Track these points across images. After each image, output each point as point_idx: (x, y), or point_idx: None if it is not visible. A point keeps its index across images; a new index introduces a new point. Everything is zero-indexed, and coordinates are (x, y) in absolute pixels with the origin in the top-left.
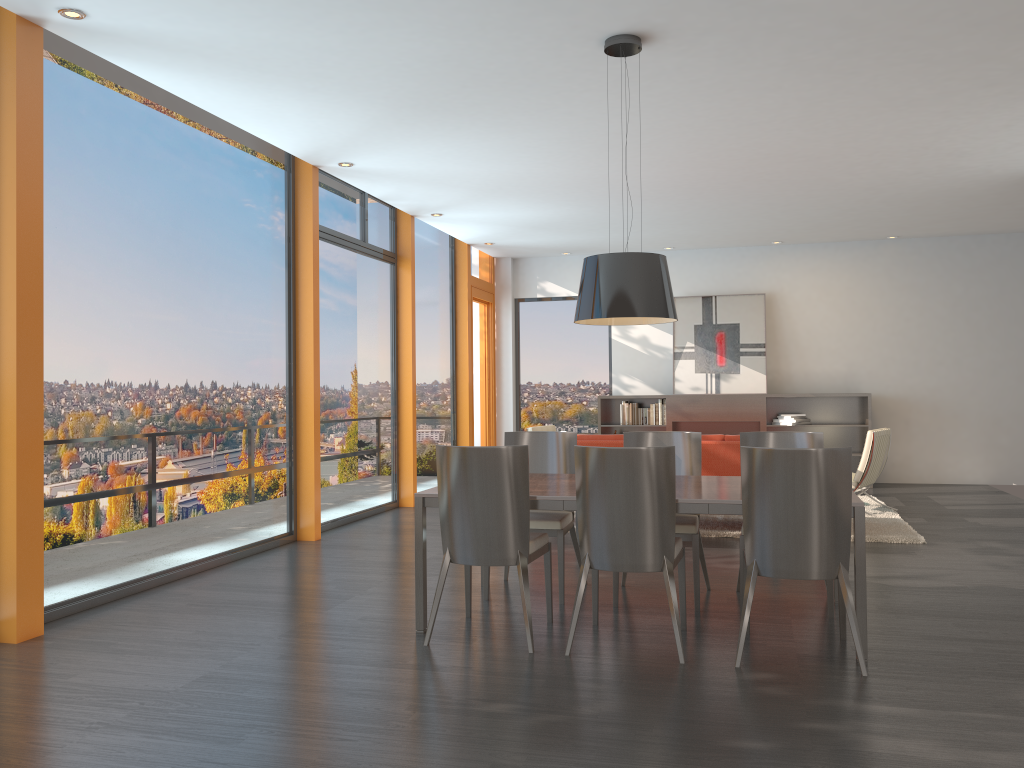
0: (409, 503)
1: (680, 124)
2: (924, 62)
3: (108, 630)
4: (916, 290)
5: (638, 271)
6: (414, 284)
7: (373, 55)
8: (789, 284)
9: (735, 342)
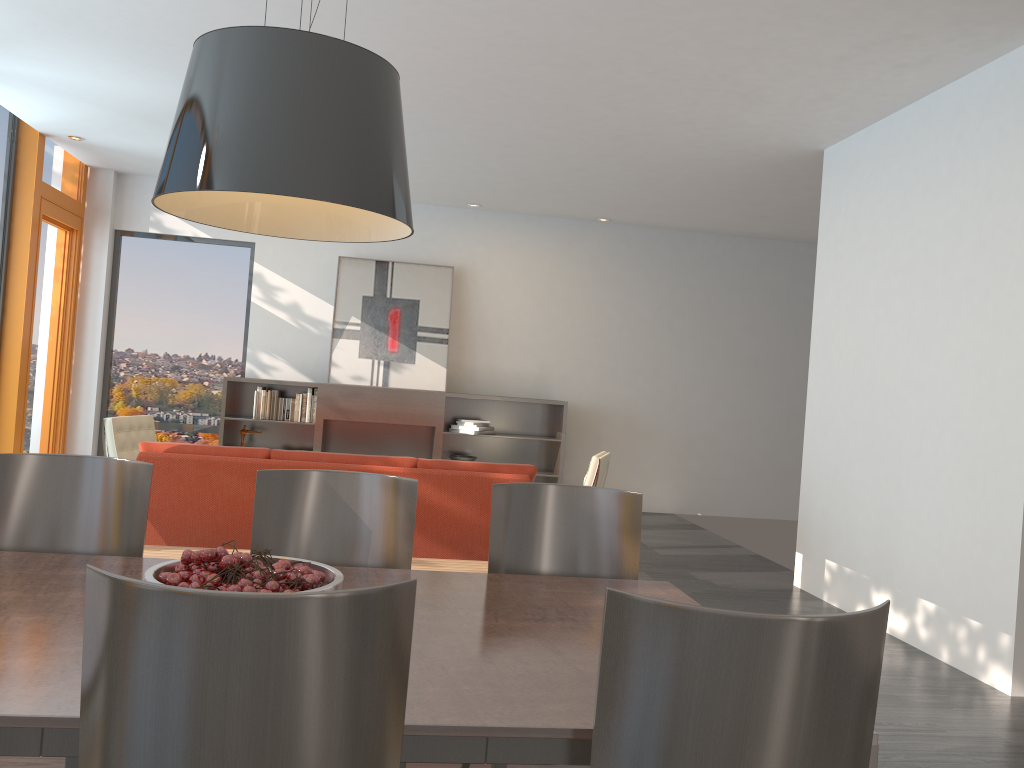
0: None
1: None
2: None
3: None
4: (621, 285)
5: (336, 86)
6: None
7: None
8: (483, 259)
9: (413, 323)
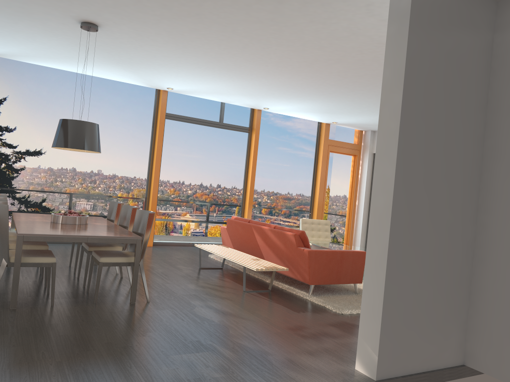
0: None
1: (217, 53)
2: (207, 1)
3: None
4: None
5: (60, 127)
6: (257, 142)
7: (58, 47)
8: None
9: None
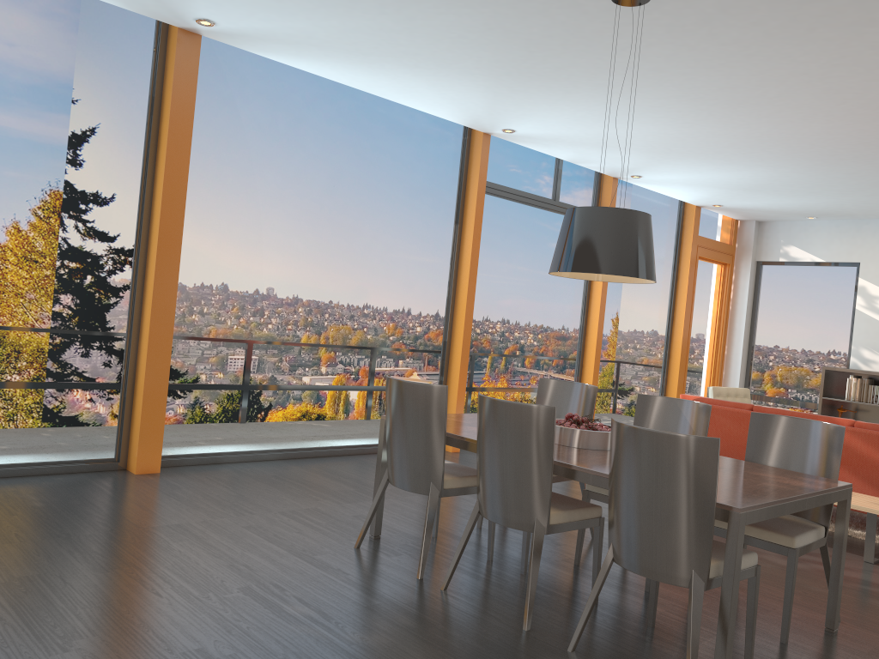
0: None
1: (793, 73)
2: None
3: (195, 479)
4: None
5: (597, 226)
6: None
7: (427, 31)
8: None
9: None
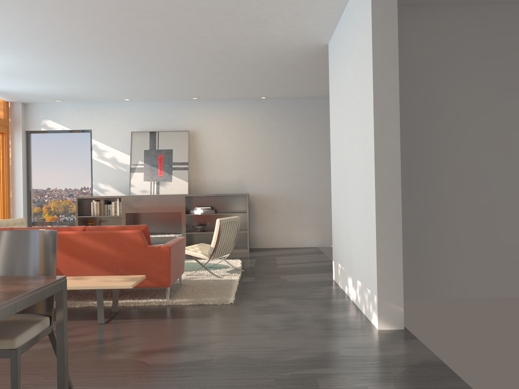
0: None
1: None
2: None
3: None
4: (278, 130)
5: None
6: None
7: None
8: (205, 125)
9: (170, 161)
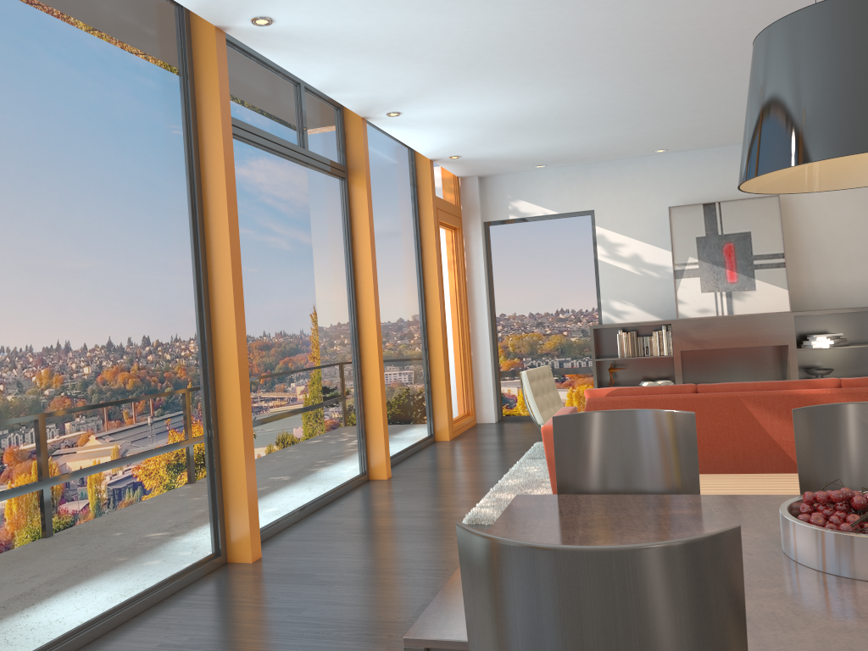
0: (381, 475)
1: None
2: None
3: None
4: None
5: None
6: (371, 203)
7: None
8: None
9: (747, 254)
